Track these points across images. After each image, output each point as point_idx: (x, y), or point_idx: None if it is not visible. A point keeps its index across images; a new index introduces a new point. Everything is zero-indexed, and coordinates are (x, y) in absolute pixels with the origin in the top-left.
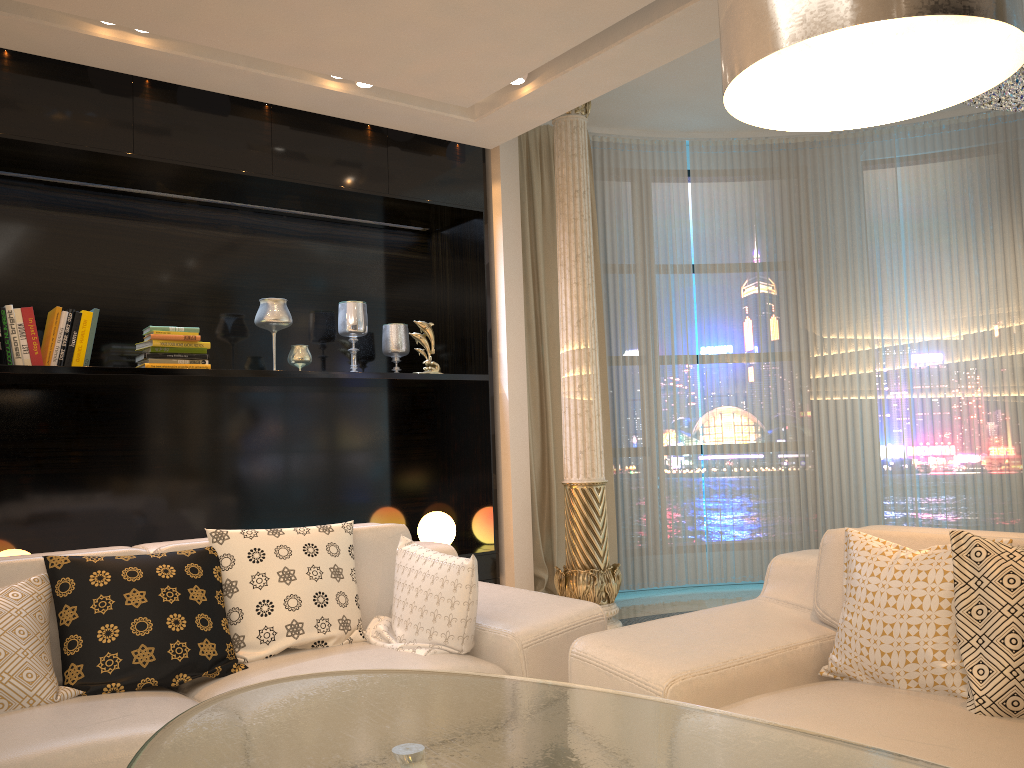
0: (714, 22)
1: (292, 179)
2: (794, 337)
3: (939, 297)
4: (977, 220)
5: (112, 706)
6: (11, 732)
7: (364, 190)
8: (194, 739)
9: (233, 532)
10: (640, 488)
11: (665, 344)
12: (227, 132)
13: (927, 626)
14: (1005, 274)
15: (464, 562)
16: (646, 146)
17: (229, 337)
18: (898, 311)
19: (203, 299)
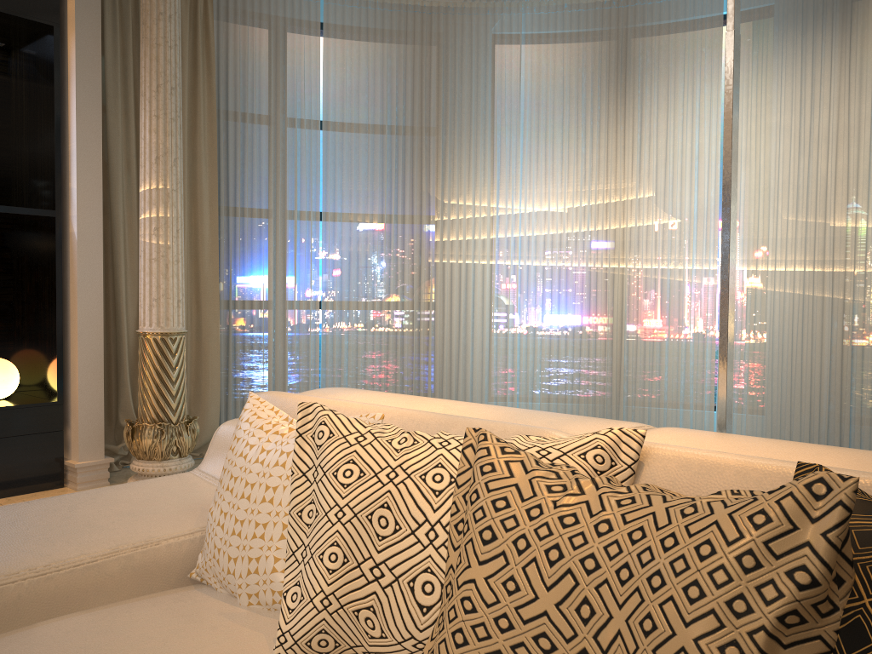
0: None
1: None
2: (417, 200)
3: (550, 171)
4: (588, 99)
5: None
6: None
7: None
8: None
9: None
10: (254, 341)
11: (288, 198)
12: None
13: (274, 526)
14: (607, 153)
15: None
16: None
17: None
18: (513, 182)
19: None
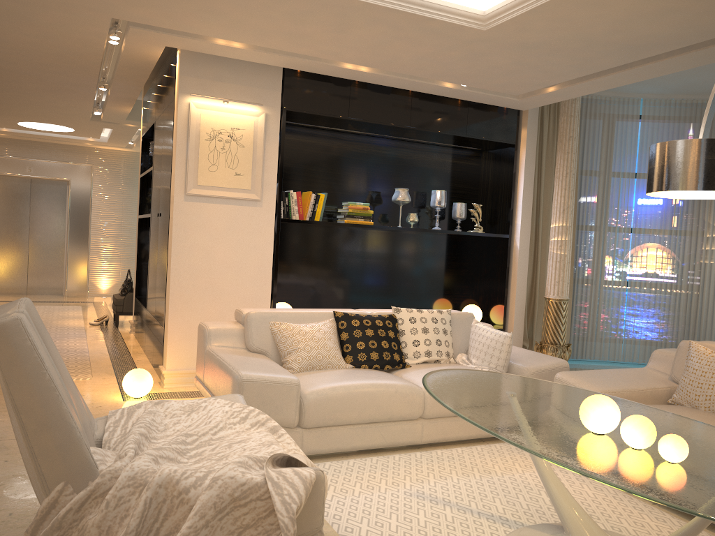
0: (661, 70)
1: (419, 128)
2: (695, 223)
3: None
4: None
5: (370, 372)
6: (343, 376)
7: (454, 133)
8: (437, 381)
9: (402, 309)
10: (587, 303)
11: (612, 221)
12: (390, 105)
13: None
14: None
15: (507, 334)
16: (615, 101)
17: (376, 205)
18: None
19: (365, 185)
